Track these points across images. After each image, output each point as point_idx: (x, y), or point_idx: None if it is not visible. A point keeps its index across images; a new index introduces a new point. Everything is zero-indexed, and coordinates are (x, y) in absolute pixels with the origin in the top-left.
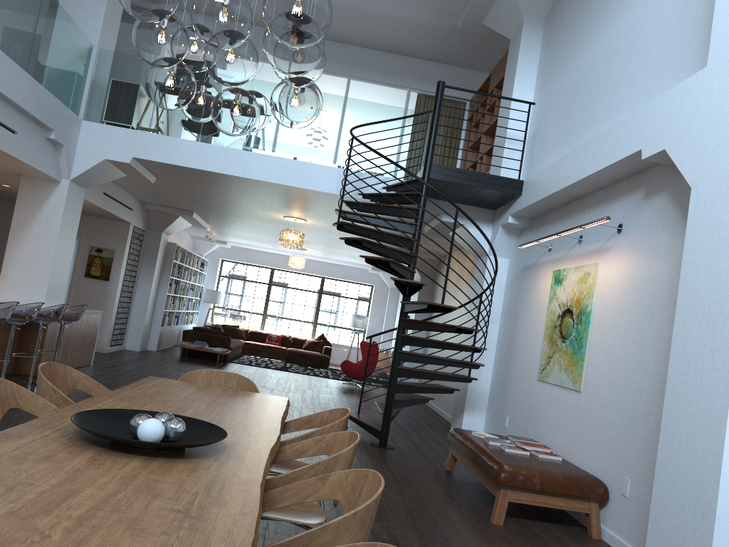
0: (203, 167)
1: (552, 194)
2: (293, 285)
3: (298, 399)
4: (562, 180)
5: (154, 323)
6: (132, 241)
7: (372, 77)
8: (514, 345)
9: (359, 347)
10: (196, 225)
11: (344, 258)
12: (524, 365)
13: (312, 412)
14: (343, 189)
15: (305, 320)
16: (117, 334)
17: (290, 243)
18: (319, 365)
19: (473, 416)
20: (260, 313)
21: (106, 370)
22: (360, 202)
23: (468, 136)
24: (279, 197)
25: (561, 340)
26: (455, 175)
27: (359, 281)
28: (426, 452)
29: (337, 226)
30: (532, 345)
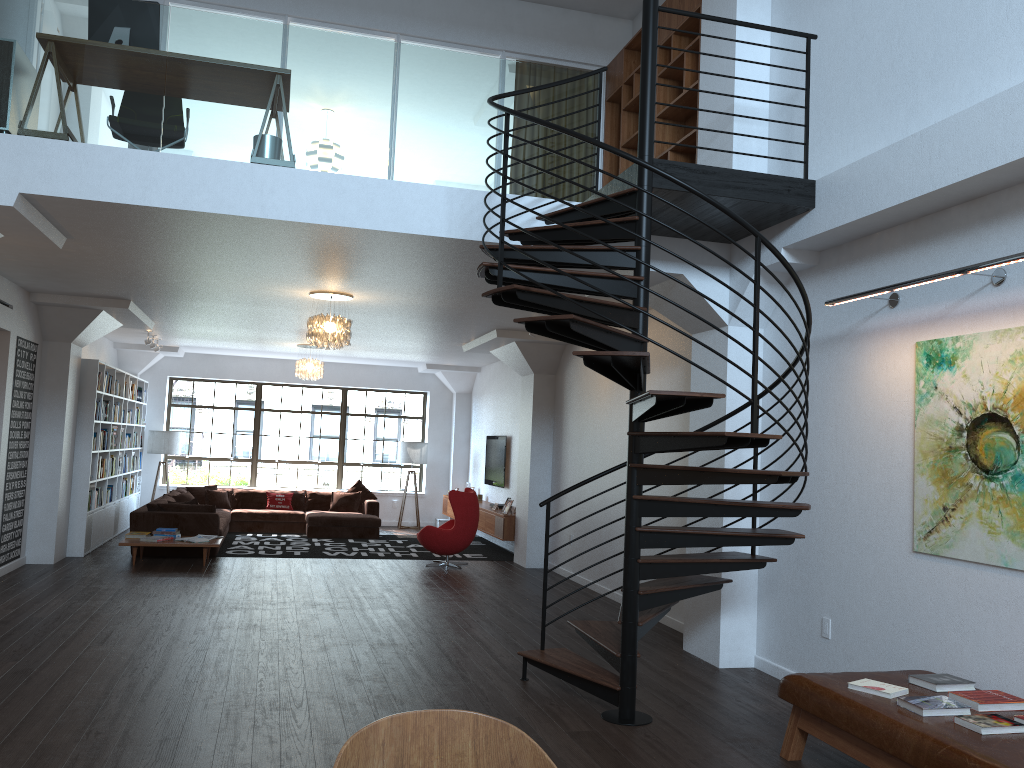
0: (178, 204)
1: (925, 194)
2: (297, 406)
3: (392, 624)
4: (962, 163)
5: (75, 506)
6: (16, 365)
7: (439, 34)
8: (817, 484)
9: (417, 494)
10: (130, 324)
11: (386, 354)
12: (859, 522)
13: (439, 651)
14: (502, 219)
15: (323, 461)
16: (8, 541)
17: (328, 340)
18: (365, 534)
19: (737, 616)
20: (246, 459)
21: (6, 628)
22: (520, 246)
23: (610, 129)
24: (321, 255)
25: (980, 475)
26: (697, 179)
27: (405, 388)
28: (706, 714)
29: (493, 297)
30: (876, 484)
